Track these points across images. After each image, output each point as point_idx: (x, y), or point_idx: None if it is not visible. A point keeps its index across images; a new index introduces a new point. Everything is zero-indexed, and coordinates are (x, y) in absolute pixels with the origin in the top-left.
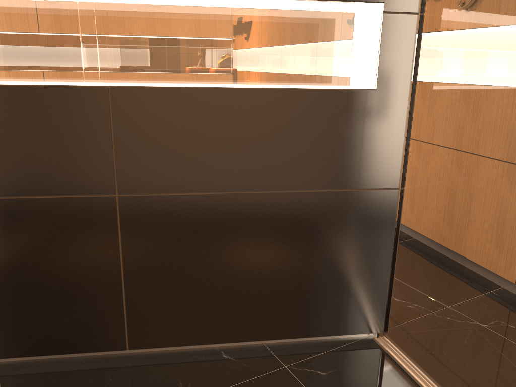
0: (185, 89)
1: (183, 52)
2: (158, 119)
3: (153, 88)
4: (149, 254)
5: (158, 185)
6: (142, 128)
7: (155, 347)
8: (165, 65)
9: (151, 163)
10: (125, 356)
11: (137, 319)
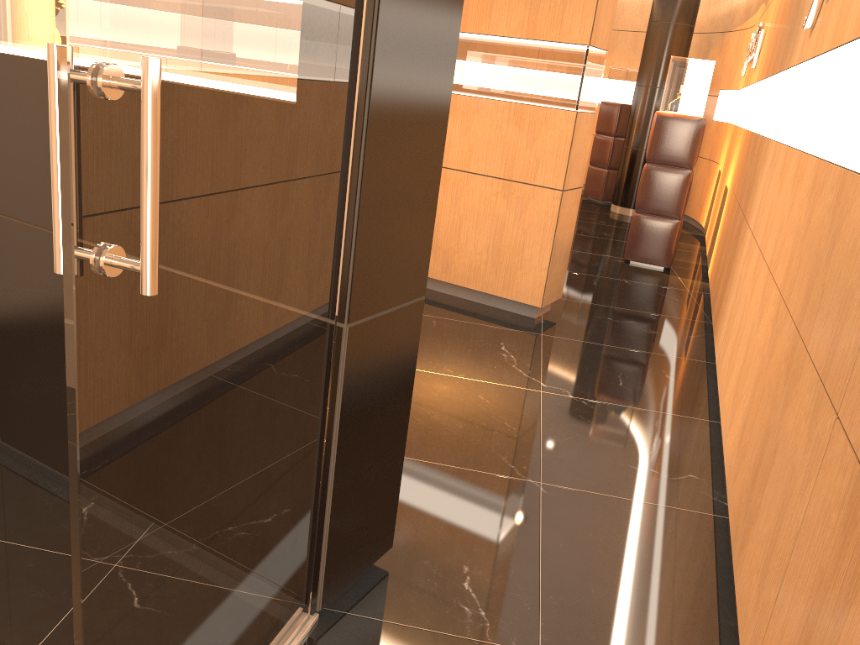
0: (44, 64)
1: (42, 4)
2: (20, 107)
3: (13, 57)
4: (15, 309)
5: (21, 208)
6: (5, 117)
7: (24, 452)
8: (25, 23)
9: (15, 173)
10: (4, 448)
11: (7, 400)
